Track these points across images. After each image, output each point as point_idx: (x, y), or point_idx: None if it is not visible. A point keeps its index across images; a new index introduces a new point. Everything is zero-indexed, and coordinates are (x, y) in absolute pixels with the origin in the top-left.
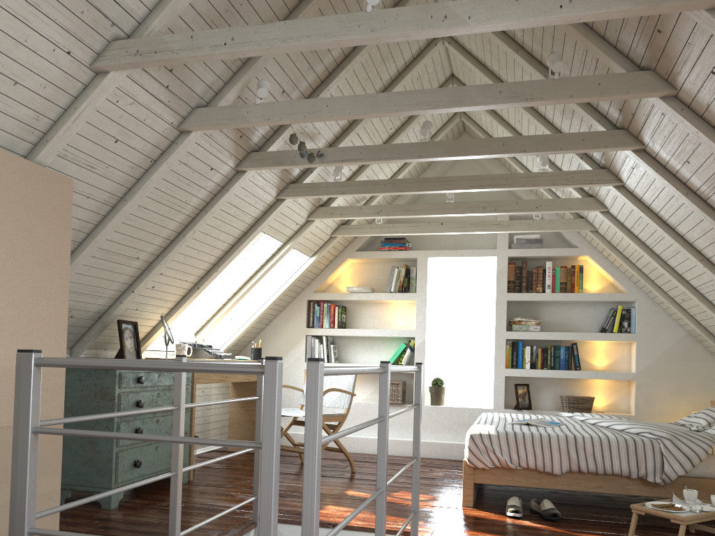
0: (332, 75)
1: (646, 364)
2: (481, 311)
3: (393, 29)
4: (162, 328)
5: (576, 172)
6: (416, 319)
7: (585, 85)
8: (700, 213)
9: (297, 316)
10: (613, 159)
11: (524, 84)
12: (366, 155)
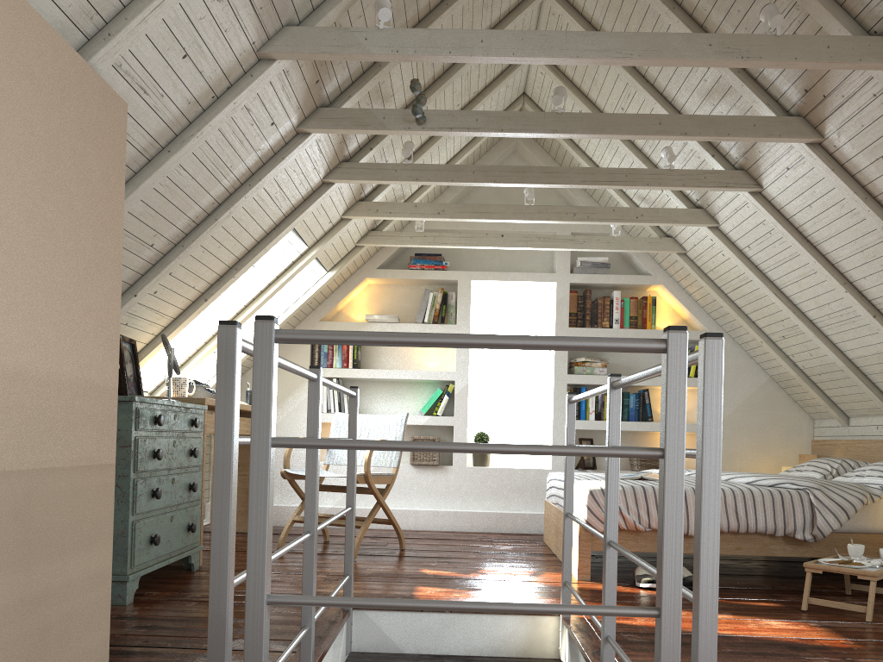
0: (433, 14)
1: (726, 414)
2: (529, 351)
3: None
4: (149, 355)
5: (709, 172)
6: (456, 358)
7: (812, 47)
8: (877, 223)
9: (298, 352)
10: (760, 157)
11: (739, 37)
12: (483, 124)
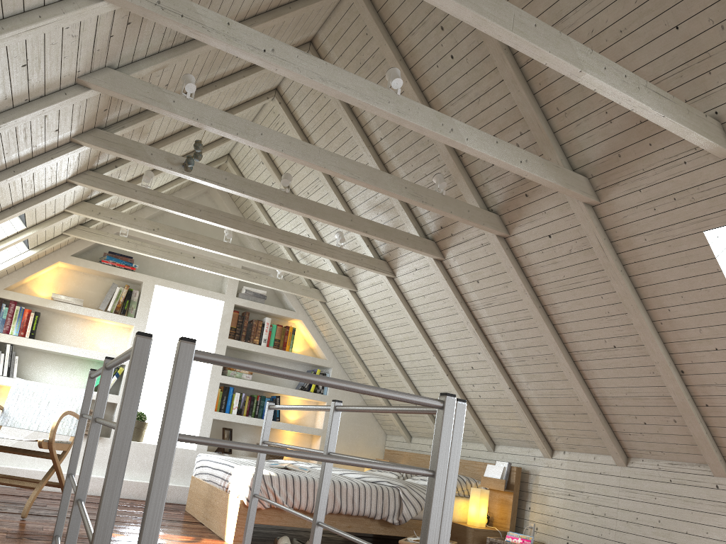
0: (204, 89)
1: None
2: None
3: (414, 119)
4: None
5: (365, 257)
6: (131, 346)
7: (460, 208)
8: (465, 319)
9: None
10: (399, 257)
11: (422, 188)
12: (230, 183)
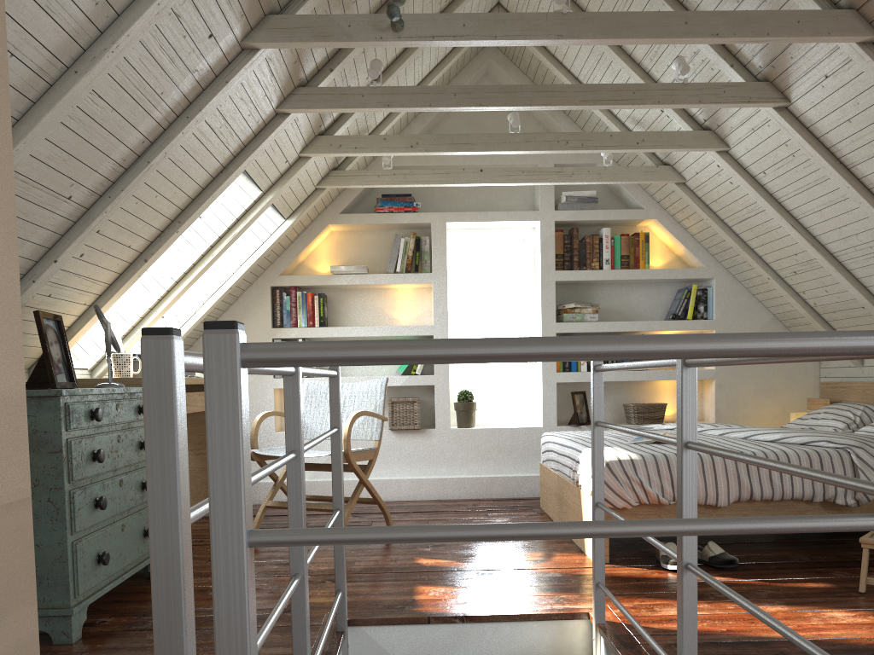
0: None
1: None
2: (512, 298)
3: None
4: (83, 329)
5: (729, 85)
6: (434, 310)
7: None
8: None
9: (257, 311)
10: (792, 65)
11: None
12: (472, 30)
